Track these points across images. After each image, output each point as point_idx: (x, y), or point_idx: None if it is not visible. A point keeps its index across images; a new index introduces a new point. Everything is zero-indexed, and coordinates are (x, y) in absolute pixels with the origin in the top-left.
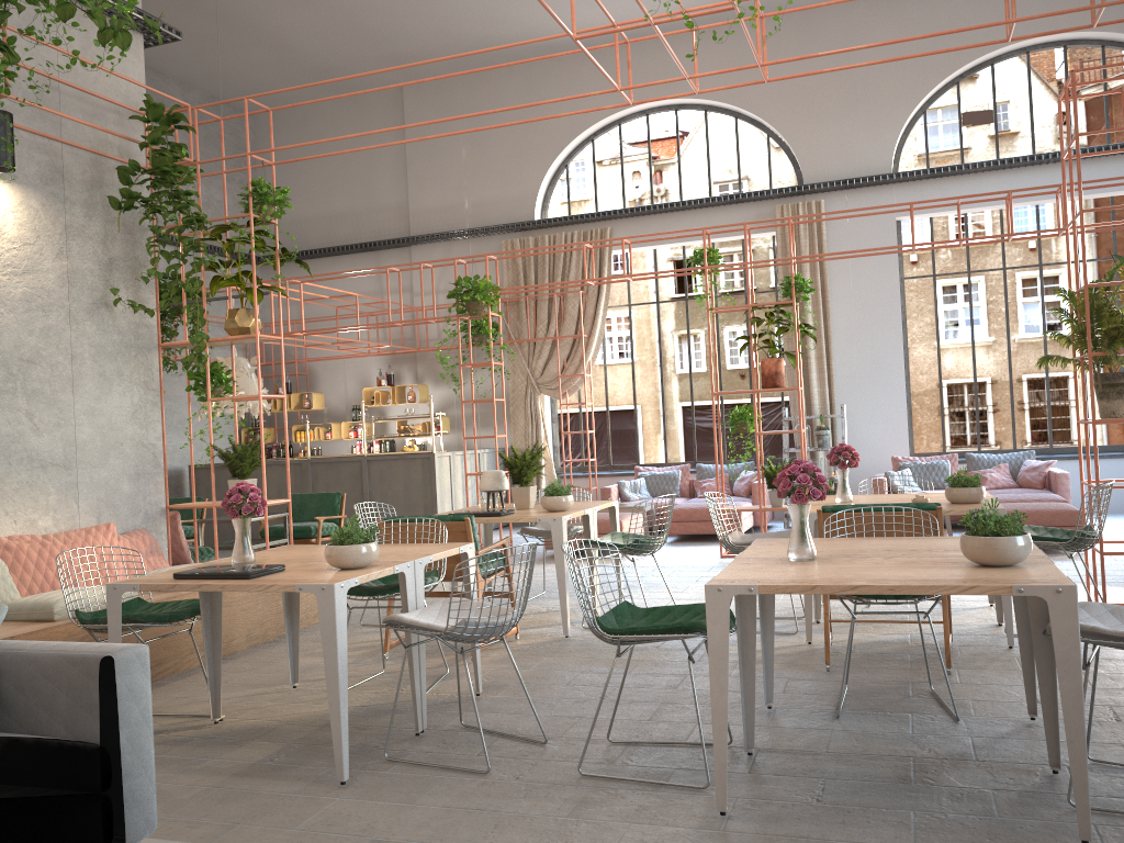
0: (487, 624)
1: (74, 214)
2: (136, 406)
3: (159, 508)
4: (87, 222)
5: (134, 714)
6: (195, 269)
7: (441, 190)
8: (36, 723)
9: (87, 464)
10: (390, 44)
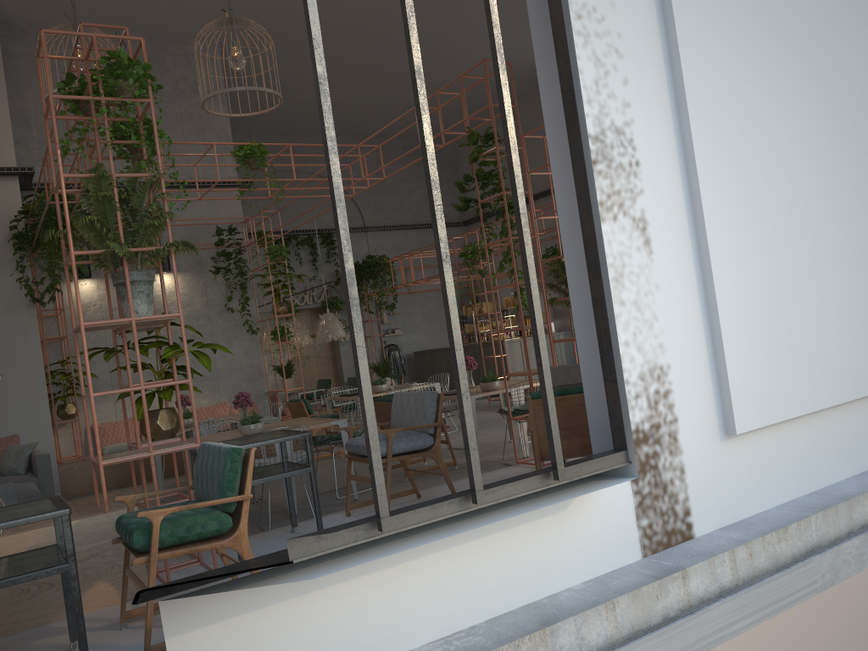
0: (194, 449)
1: (208, 276)
2: (247, 350)
3: (263, 392)
4: (214, 278)
5: (43, 471)
6: (243, 293)
7: (538, 165)
8: (34, 472)
9: (222, 377)
10: (479, 89)
